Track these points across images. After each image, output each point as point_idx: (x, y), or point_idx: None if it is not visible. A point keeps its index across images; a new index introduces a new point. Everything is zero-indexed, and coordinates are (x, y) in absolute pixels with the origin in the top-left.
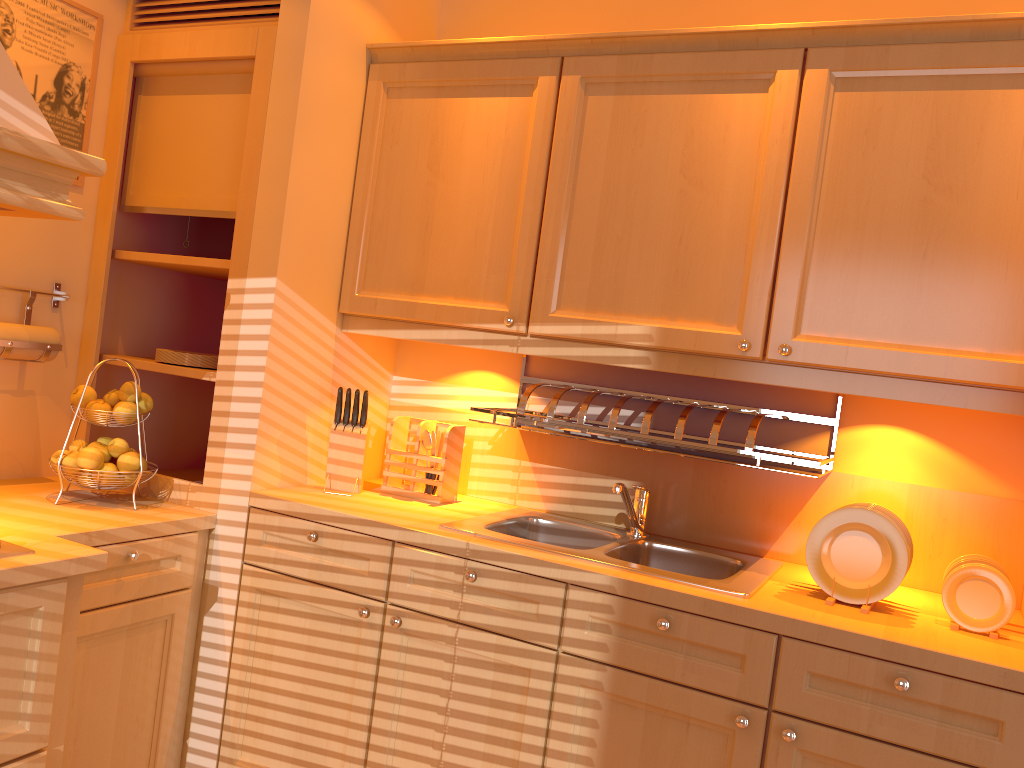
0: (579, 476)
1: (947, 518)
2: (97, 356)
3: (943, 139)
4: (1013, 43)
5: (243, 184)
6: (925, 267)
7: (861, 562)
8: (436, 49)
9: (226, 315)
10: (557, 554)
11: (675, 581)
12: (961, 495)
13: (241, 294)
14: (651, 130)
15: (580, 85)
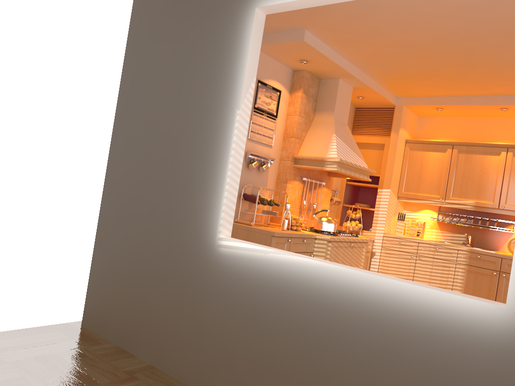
0: (452, 234)
1: None
2: (342, 204)
3: None
4: None
5: (381, 170)
6: None
7: None
8: (422, 141)
9: (377, 196)
10: (454, 245)
11: (480, 249)
12: None
13: (381, 192)
14: (473, 161)
15: (457, 151)
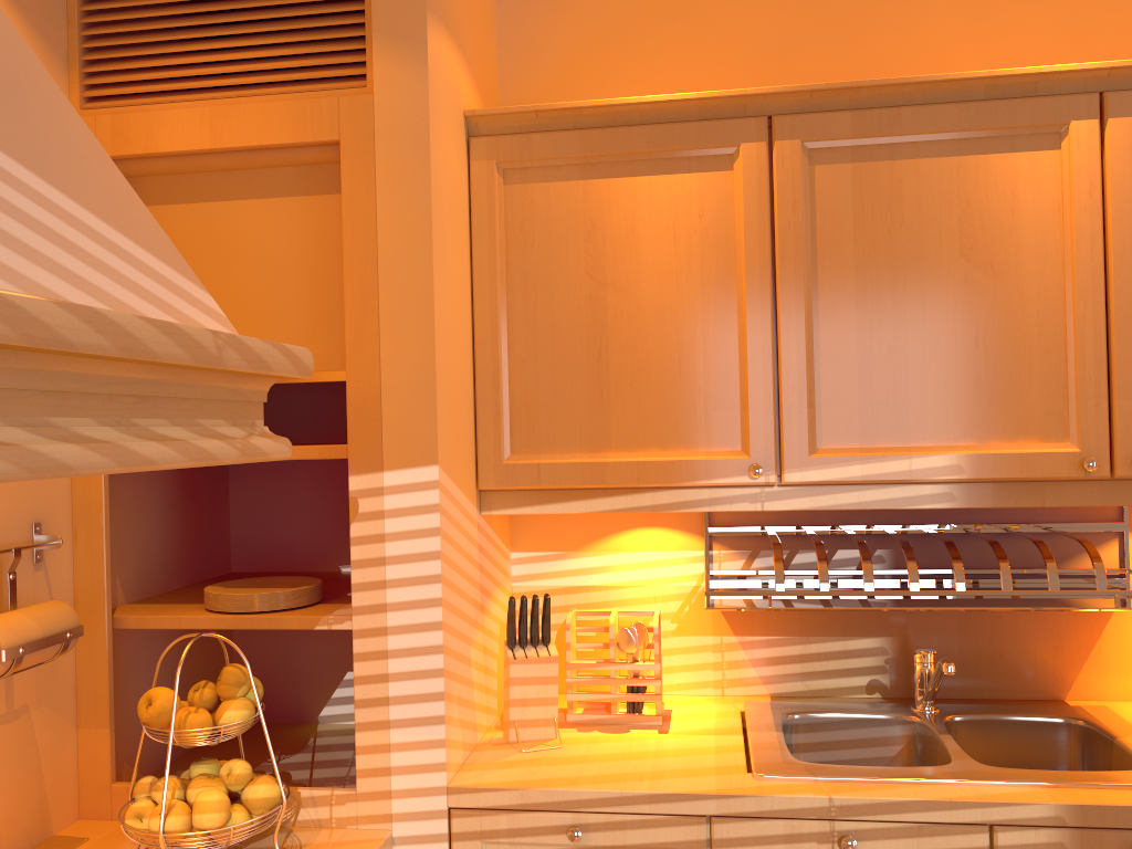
0: (807, 643)
1: None
2: (109, 622)
3: None
4: None
5: (352, 332)
6: None
7: None
8: (575, 113)
9: (355, 530)
10: (945, 783)
11: (1119, 787)
12: None
13: (377, 496)
14: (912, 204)
15: (802, 152)
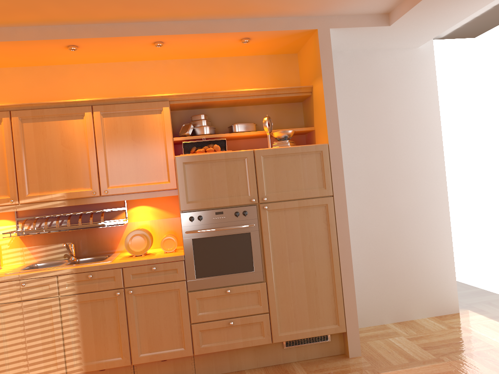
0: (47, 246)
1: (161, 227)
2: None
3: (134, 128)
4: (145, 103)
5: None
6: (138, 162)
7: (140, 244)
8: None
9: None
10: (51, 269)
11: (90, 264)
12: (163, 219)
13: None
14: (48, 132)
15: (19, 120)
